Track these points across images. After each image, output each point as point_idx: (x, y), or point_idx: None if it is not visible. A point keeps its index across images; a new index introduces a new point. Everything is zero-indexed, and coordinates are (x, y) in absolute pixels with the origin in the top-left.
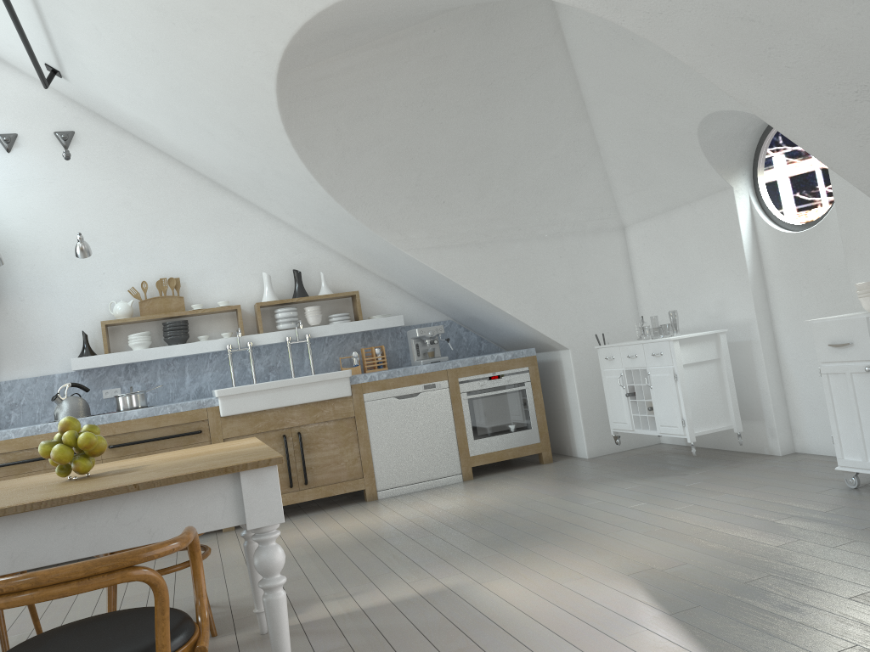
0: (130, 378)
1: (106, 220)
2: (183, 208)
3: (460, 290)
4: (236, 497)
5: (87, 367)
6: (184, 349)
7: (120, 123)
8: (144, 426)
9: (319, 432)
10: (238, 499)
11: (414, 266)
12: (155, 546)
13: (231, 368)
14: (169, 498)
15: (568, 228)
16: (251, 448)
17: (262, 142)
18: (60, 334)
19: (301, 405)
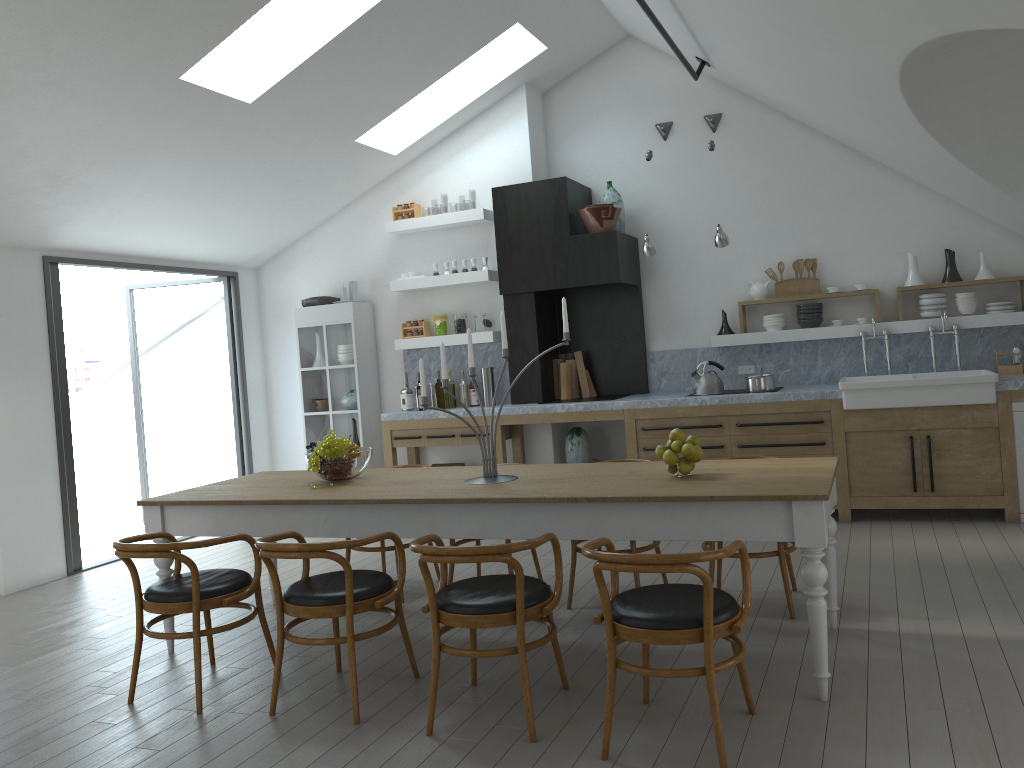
0: (763, 357)
1: (747, 200)
2: (823, 184)
3: None
4: (788, 519)
5: (724, 344)
6: (816, 333)
7: (763, 101)
8: (768, 410)
9: (951, 438)
10: (789, 521)
11: None
12: (702, 553)
13: (863, 357)
14: (736, 510)
15: None
16: (817, 475)
17: (898, 128)
18: (703, 311)
19: (932, 407)
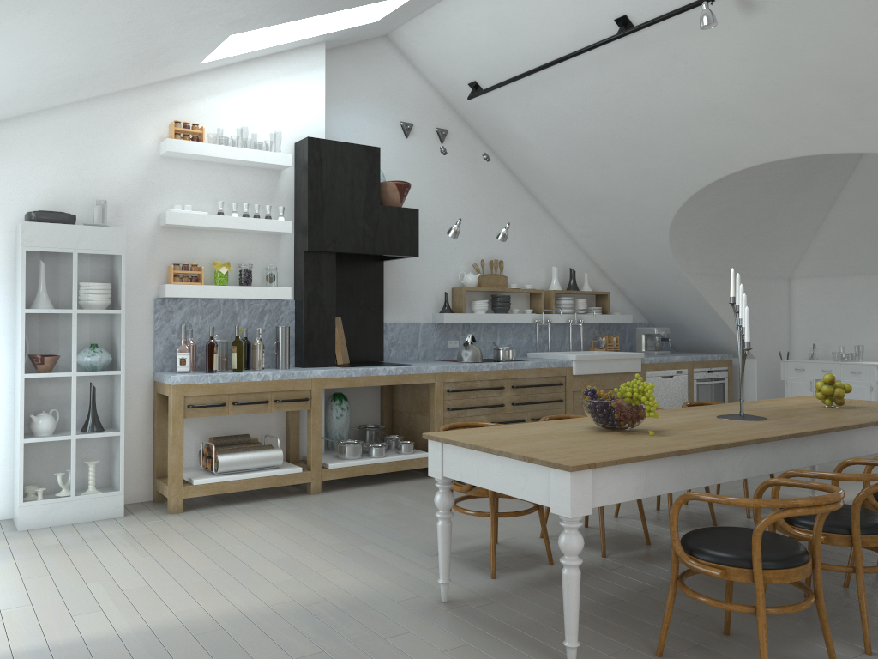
0: (464, 334)
1: (460, 206)
2: (506, 206)
3: (700, 306)
4: None
5: (453, 321)
6: (510, 318)
7: (484, 131)
8: (532, 375)
9: None
10: None
11: (675, 284)
12: None
13: (537, 338)
14: None
15: (766, 274)
16: None
17: (659, 185)
18: (425, 292)
19: (614, 374)
